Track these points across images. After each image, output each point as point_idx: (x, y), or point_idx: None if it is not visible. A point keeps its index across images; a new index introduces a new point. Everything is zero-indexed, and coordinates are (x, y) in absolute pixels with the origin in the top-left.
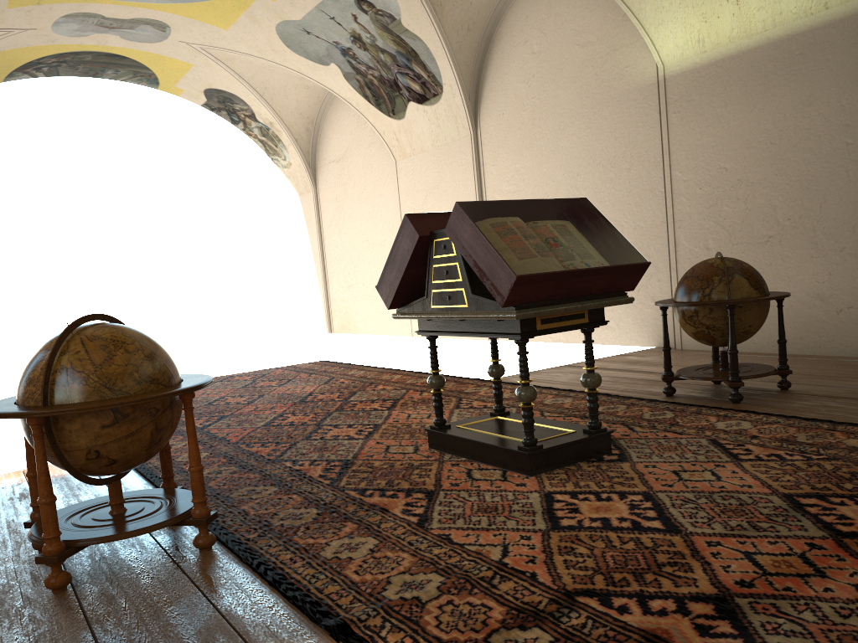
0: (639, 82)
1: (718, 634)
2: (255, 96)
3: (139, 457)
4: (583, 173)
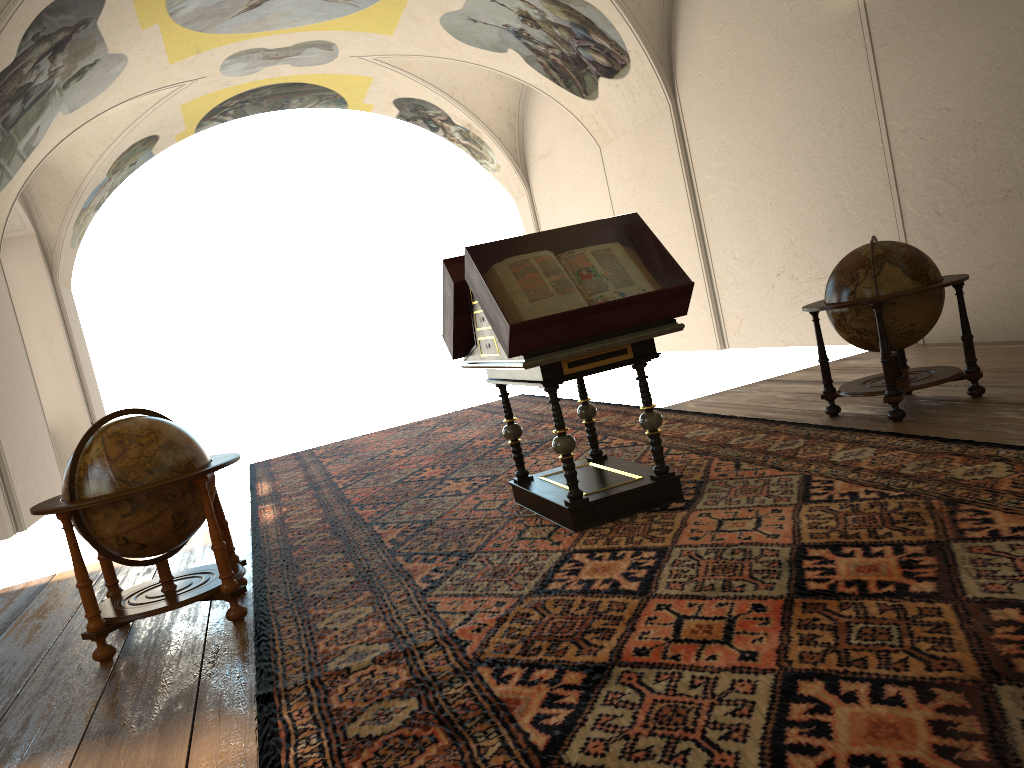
0: (839, 12)
1: (559, 704)
2: (445, 98)
3: (168, 539)
4: (792, 136)
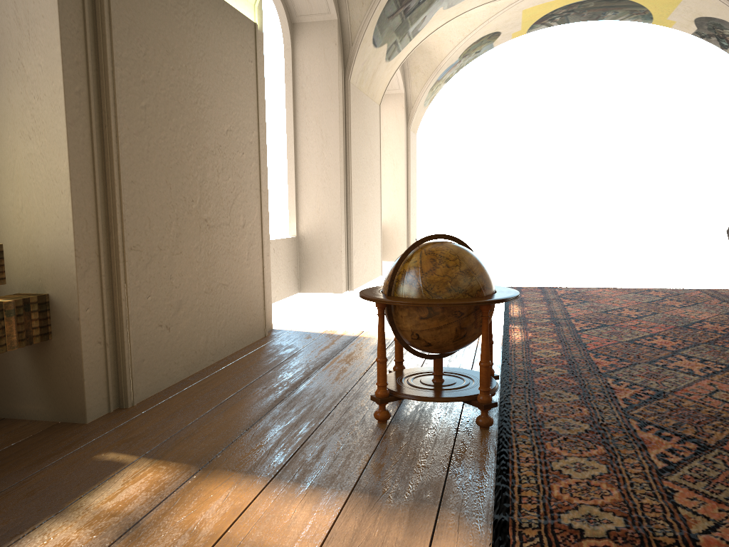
0: None
1: None
2: None
3: (448, 345)
4: None
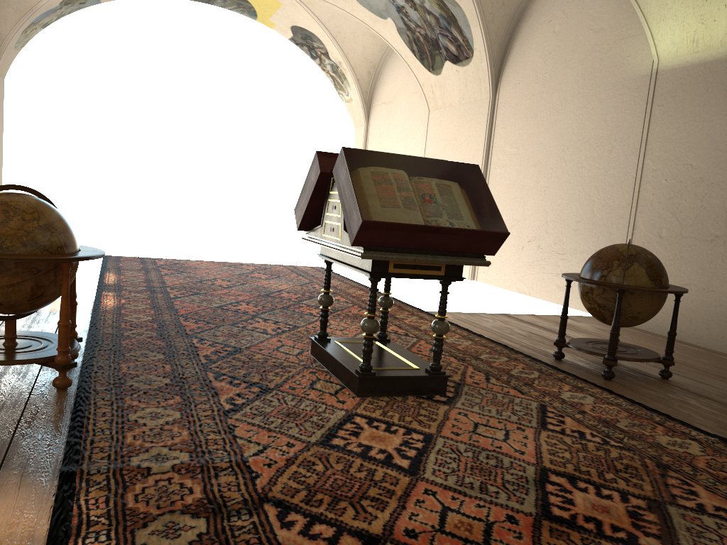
0: (635, 72)
1: None
2: (329, 38)
3: (22, 305)
4: (572, 148)
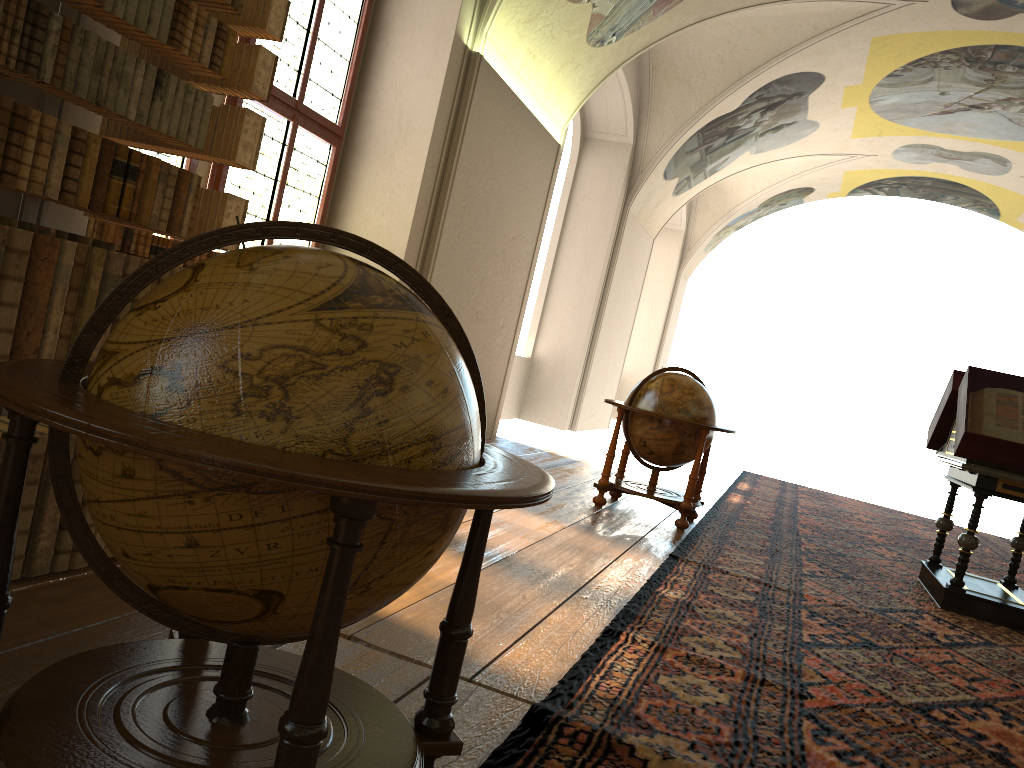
0: None
1: (832, 639)
2: None
3: (667, 457)
4: None
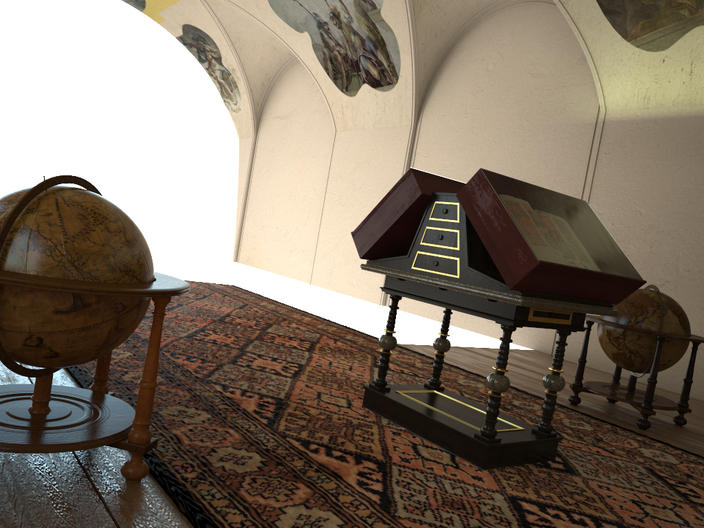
0: (579, 119)
1: None
2: (227, 43)
3: (86, 356)
4: None
